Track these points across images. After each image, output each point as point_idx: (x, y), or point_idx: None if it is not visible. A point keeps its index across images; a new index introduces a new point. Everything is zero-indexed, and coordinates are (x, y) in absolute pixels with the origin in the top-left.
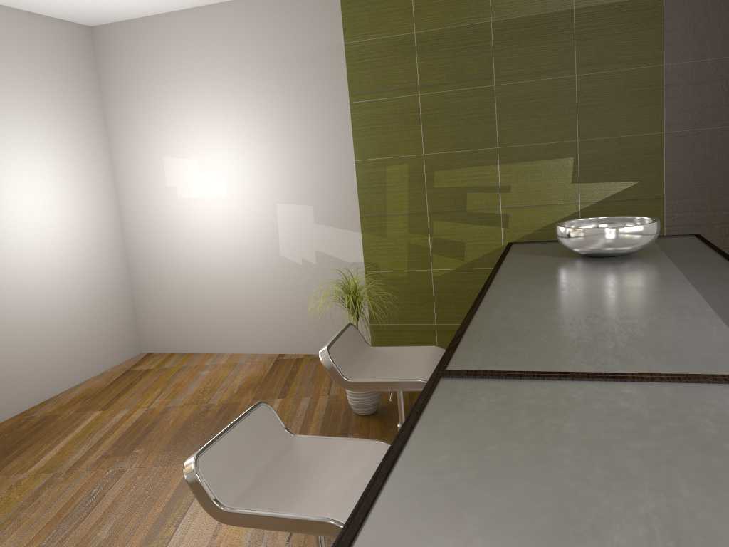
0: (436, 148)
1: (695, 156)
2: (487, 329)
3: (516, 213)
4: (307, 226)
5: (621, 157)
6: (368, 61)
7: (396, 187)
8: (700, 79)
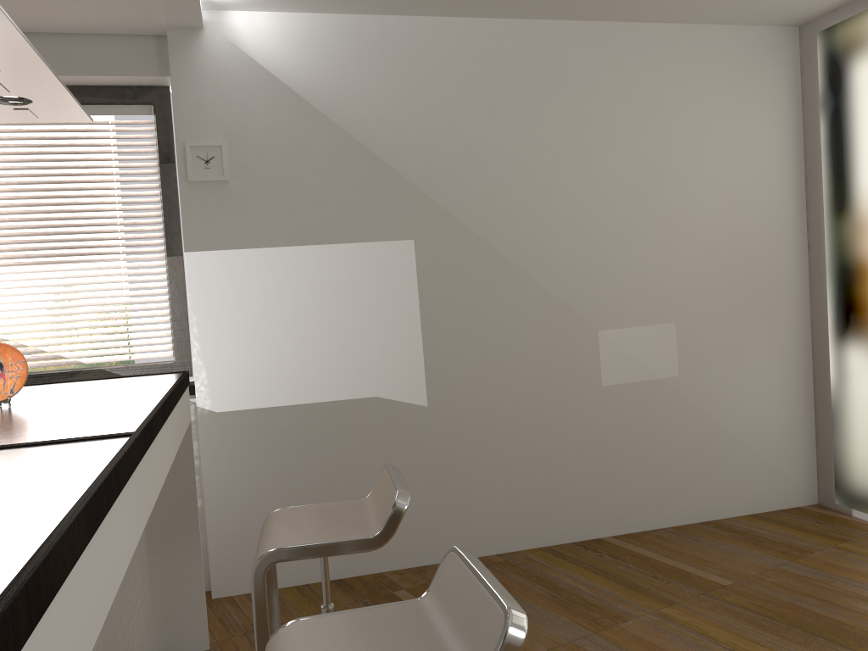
0: None
1: None
2: (86, 463)
3: None
4: None
5: None
6: None
7: None
8: None
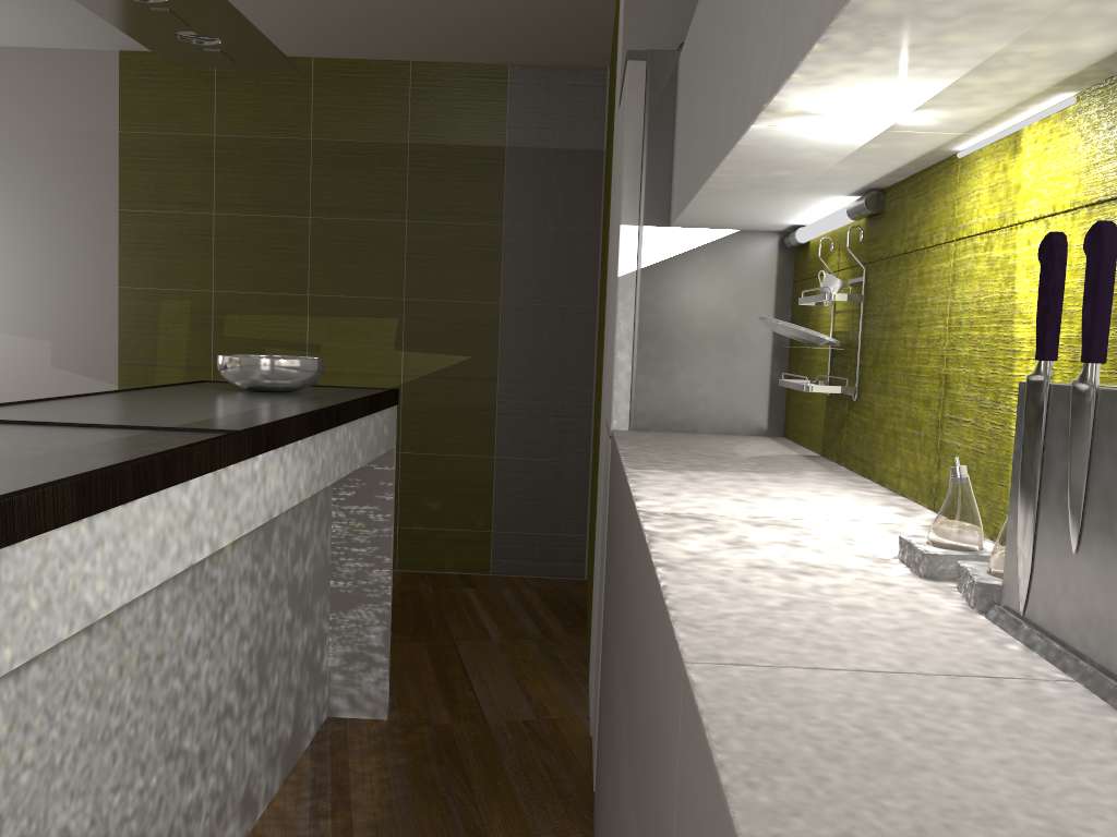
0: (231, 285)
1: (533, 334)
2: (9, 408)
3: (326, 380)
4: (41, 368)
5: (453, 326)
6: (150, 160)
7: (172, 329)
8: (541, 247)
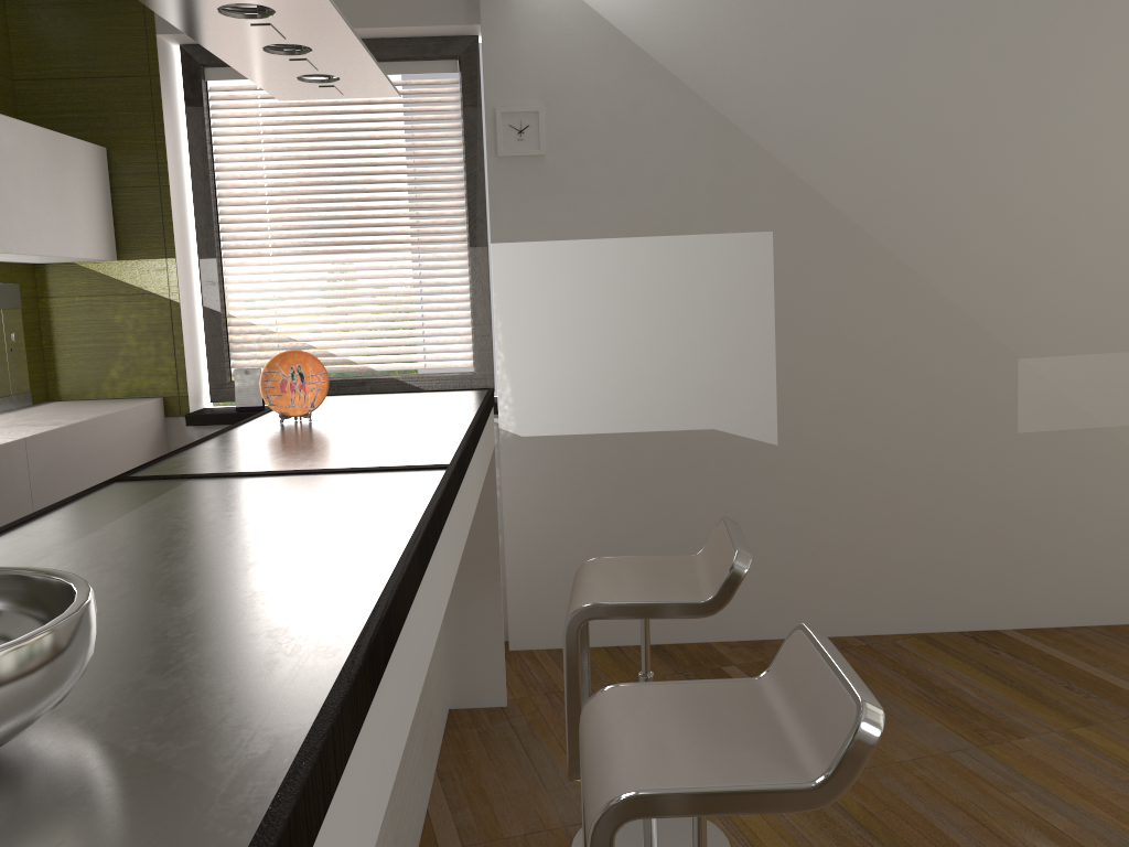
0: None
1: None
2: (406, 498)
3: None
4: None
5: None
6: None
7: None
8: None
